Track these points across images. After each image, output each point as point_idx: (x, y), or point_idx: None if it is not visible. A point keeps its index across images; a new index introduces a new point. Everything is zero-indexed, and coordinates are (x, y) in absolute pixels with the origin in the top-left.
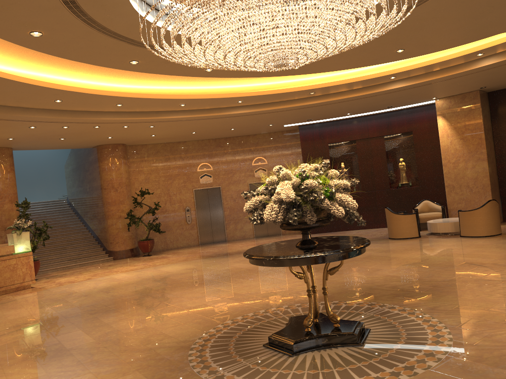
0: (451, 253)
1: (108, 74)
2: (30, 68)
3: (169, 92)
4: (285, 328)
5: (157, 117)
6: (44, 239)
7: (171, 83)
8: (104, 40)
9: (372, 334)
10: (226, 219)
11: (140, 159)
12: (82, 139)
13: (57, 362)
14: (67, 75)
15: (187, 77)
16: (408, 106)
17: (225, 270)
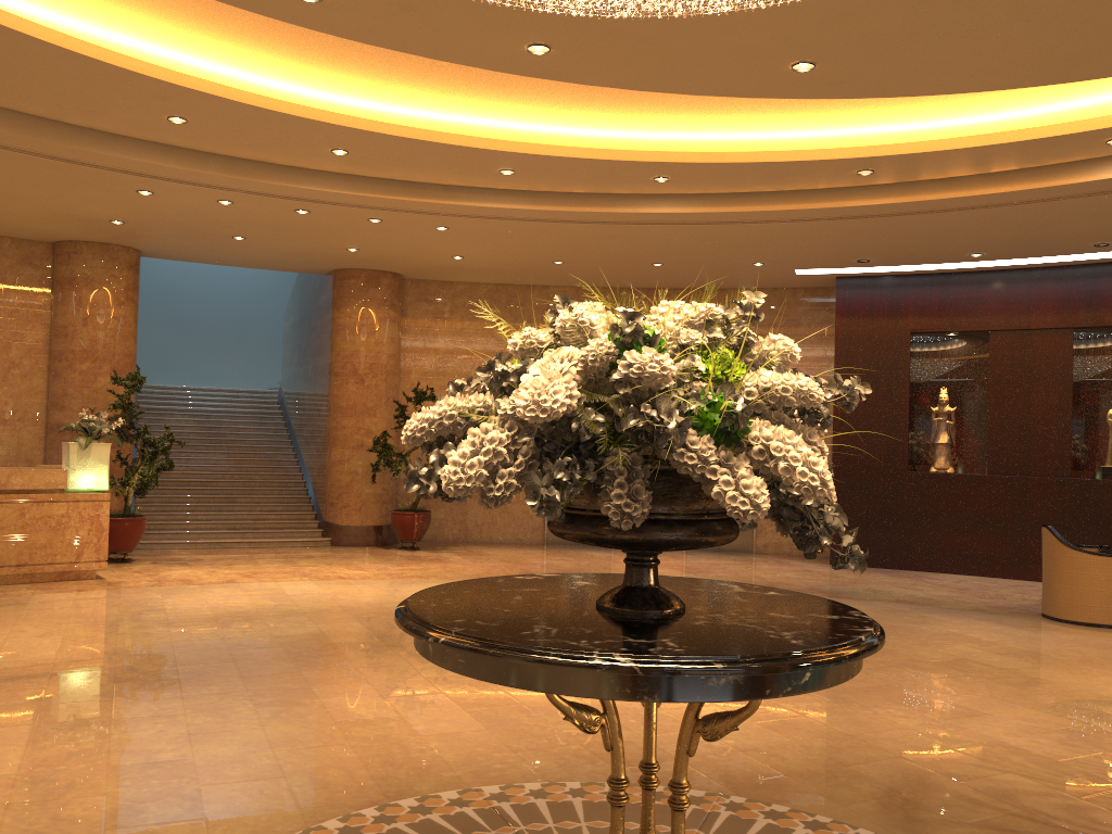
0: None
1: (298, 58)
2: (88, 15)
3: (478, 135)
4: None
5: (445, 201)
6: (159, 468)
7: (474, 105)
8: None
9: None
10: None
11: (432, 315)
12: (290, 247)
13: None
14: (195, 51)
15: (511, 91)
16: None
17: None
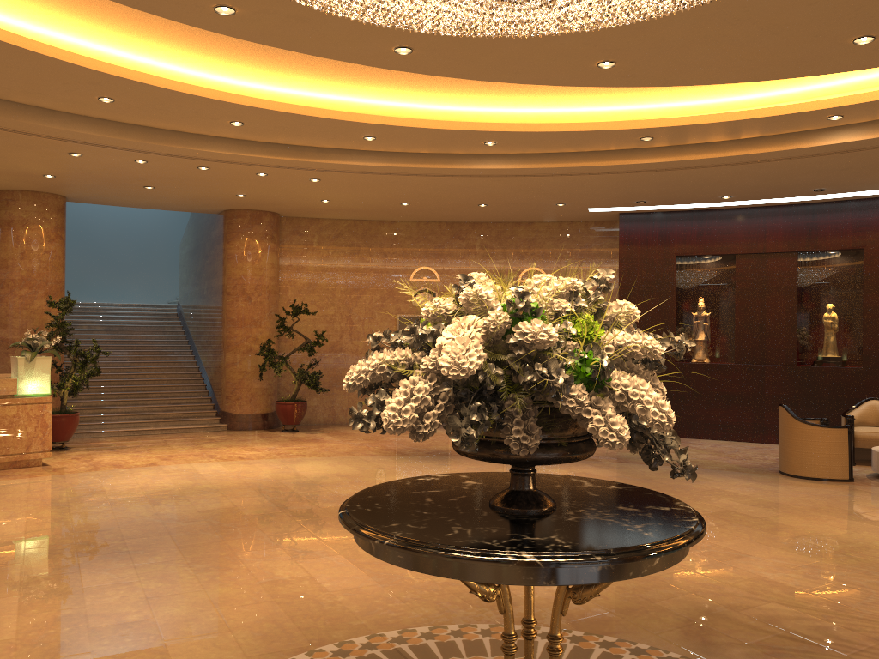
0: None
1: (205, 51)
2: (35, 18)
3: (346, 109)
4: None
5: (319, 160)
6: (89, 374)
7: (344, 87)
8: None
9: None
10: None
11: (303, 245)
12: (190, 194)
13: None
14: (121, 45)
15: (375, 76)
16: (862, 194)
17: None
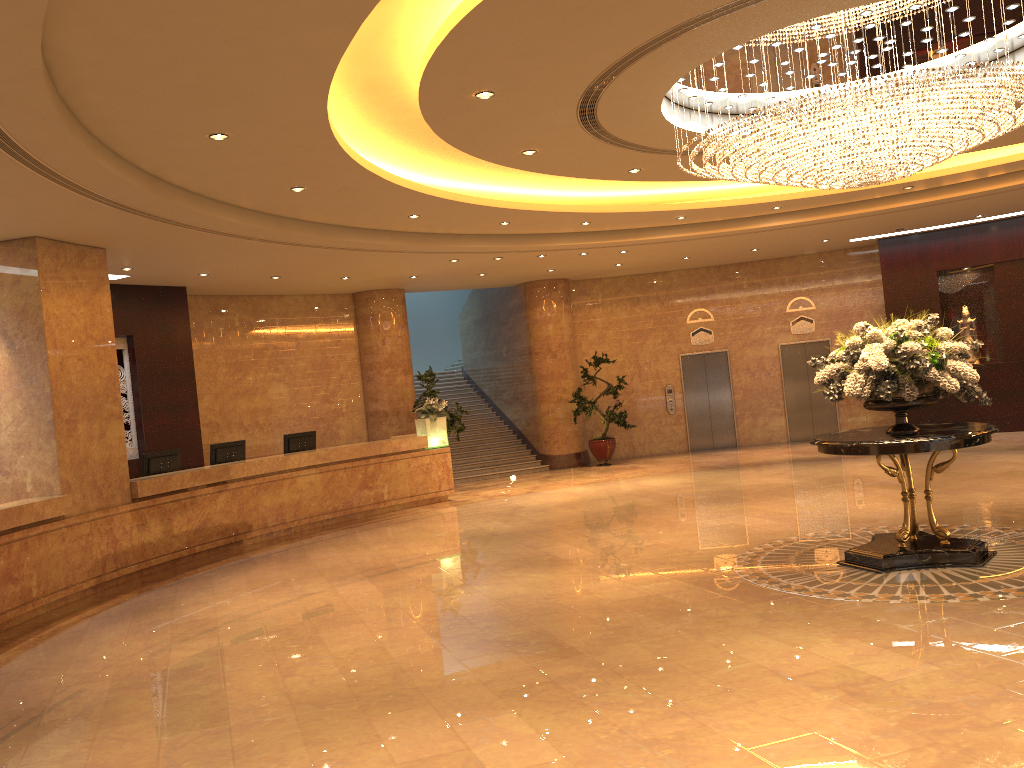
0: None
1: (578, 181)
2: (479, 182)
3: (658, 197)
4: (869, 544)
5: (637, 238)
6: (458, 429)
7: (666, 185)
8: (606, 151)
9: (998, 558)
10: (737, 409)
11: (590, 303)
12: (509, 274)
13: (561, 570)
14: (522, 187)
15: None
16: None
17: (751, 486)
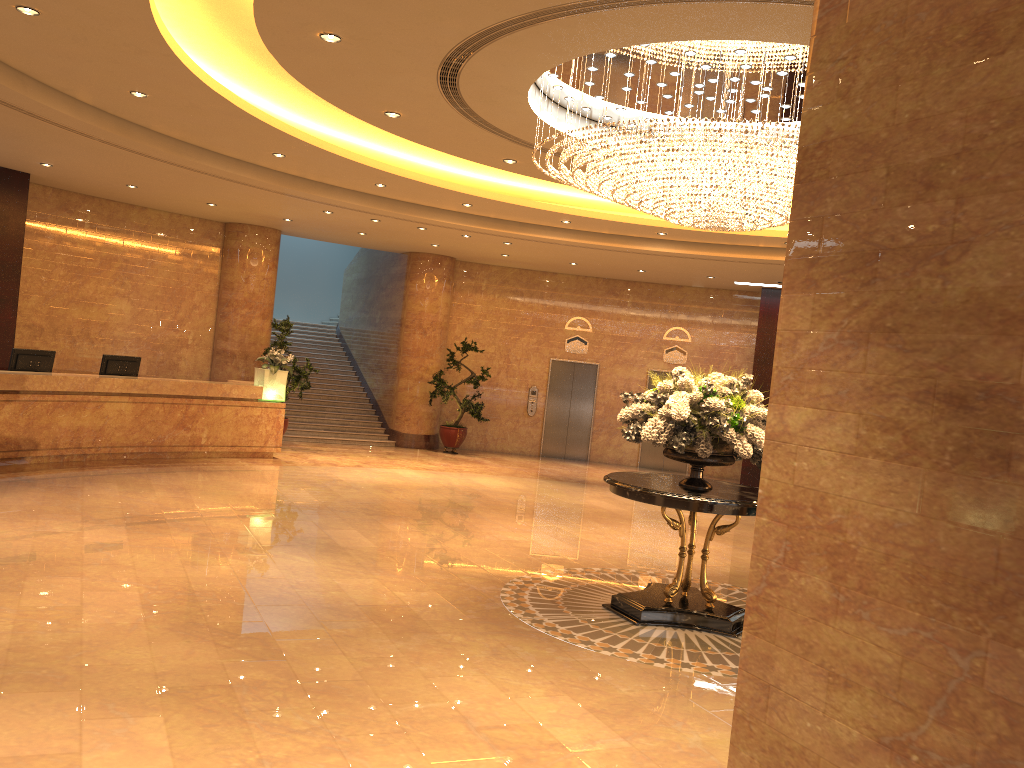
0: None
1: (463, 160)
2: (356, 135)
3: (548, 196)
4: (638, 592)
5: (520, 233)
6: (303, 387)
7: (555, 185)
8: (477, 133)
9: None
10: (595, 424)
11: (473, 287)
12: (391, 240)
13: (330, 558)
14: (404, 151)
15: None
16: None
17: (574, 505)
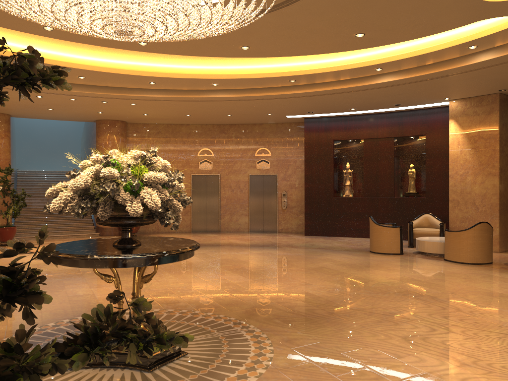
0: (406, 277)
1: (57, 43)
2: None
3: (140, 68)
4: None
5: (130, 94)
6: (20, 206)
7: (134, 58)
8: None
9: (181, 360)
10: (222, 209)
11: (140, 138)
12: (73, 112)
13: None
14: (15, 41)
15: (146, 53)
16: (423, 106)
17: None
